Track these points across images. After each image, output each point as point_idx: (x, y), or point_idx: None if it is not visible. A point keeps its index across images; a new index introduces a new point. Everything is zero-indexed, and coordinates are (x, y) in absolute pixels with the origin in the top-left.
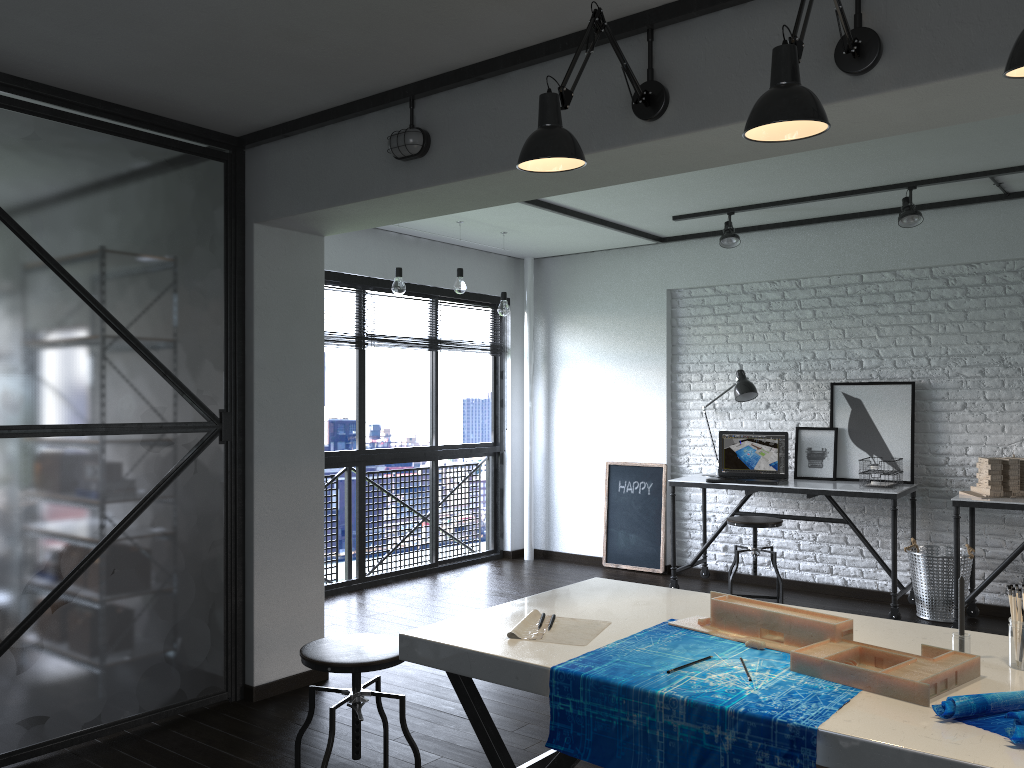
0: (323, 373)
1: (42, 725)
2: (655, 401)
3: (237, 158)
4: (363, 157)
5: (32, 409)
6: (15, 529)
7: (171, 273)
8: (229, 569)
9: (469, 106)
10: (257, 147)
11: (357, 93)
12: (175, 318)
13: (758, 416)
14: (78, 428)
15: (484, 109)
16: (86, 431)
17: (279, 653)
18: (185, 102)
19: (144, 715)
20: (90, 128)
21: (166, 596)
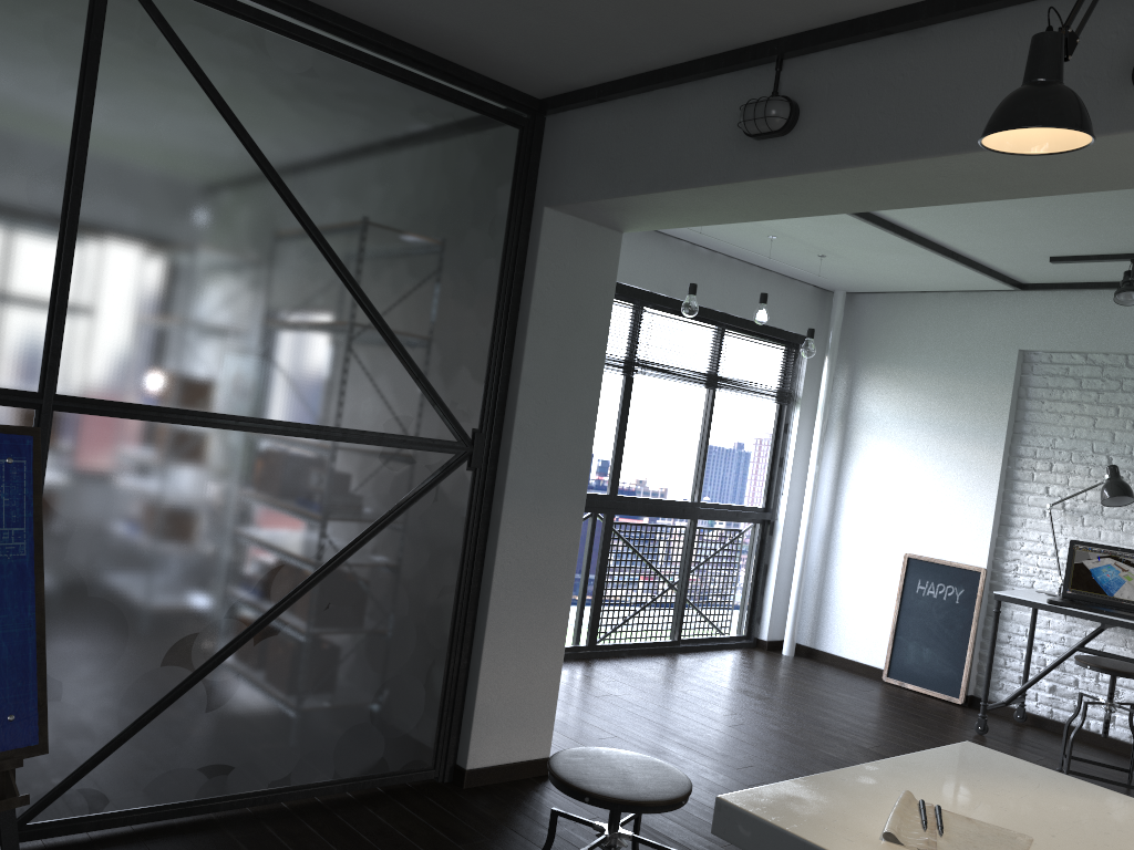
0: (598, 401)
1: (225, 776)
2: (982, 488)
3: (535, 125)
4: (700, 132)
5: (265, 400)
6: (227, 540)
7: (441, 256)
8: (457, 623)
9: (863, 70)
10: (561, 113)
11: (707, 47)
12: (438, 311)
13: (1125, 528)
14: (312, 429)
15: (885, 75)
16: (320, 434)
17: (500, 734)
18: (489, 46)
19: (338, 782)
20: (374, 70)
21: (382, 644)
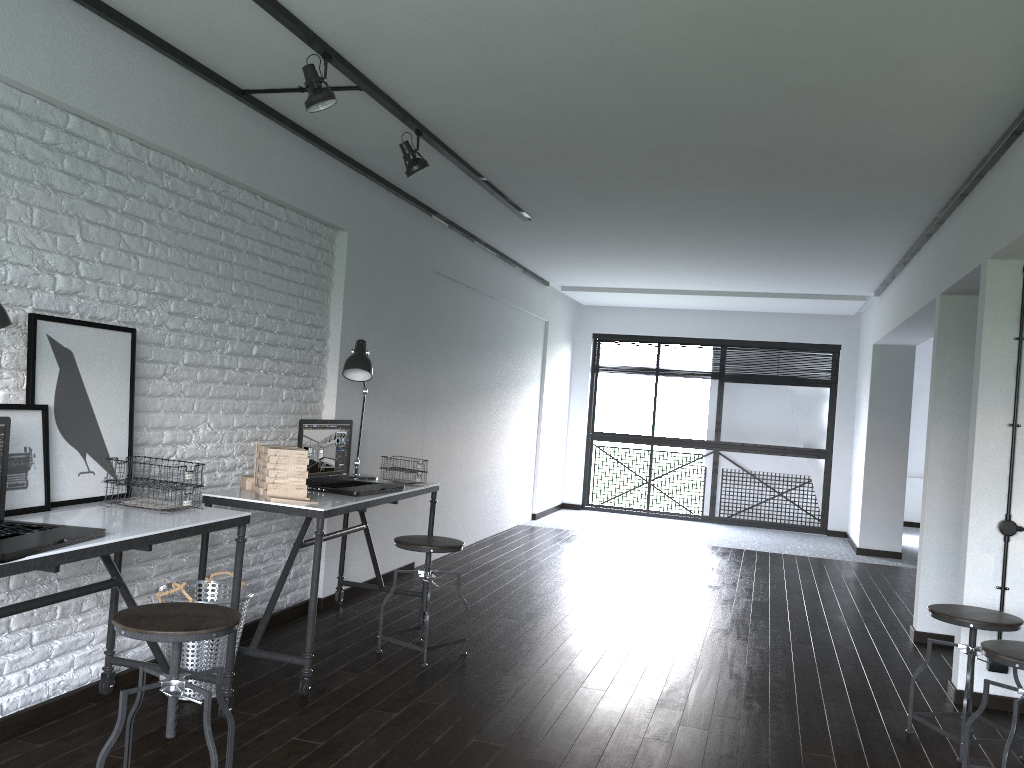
0: None
1: None
2: None
3: None
4: None
5: None
6: None
7: None
8: None
9: None
10: None
11: None
12: None
13: None
14: None
15: None
16: None
17: None
18: None
19: None
20: None
21: None
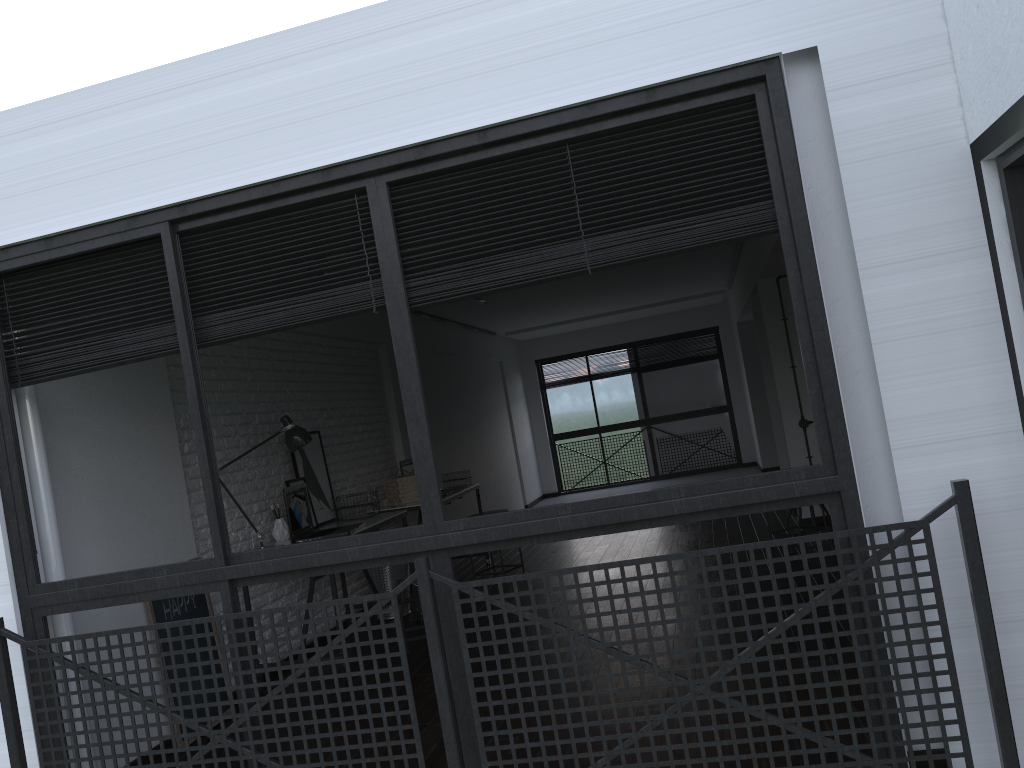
0: None
1: None
2: (173, 469)
3: None
4: None
5: None
6: None
7: None
8: None
9: None
10: None
11: None
12: None
13: (241, 478)
14: None
15: None
16: None
17: None
18: None
19: None
20: None
21: None
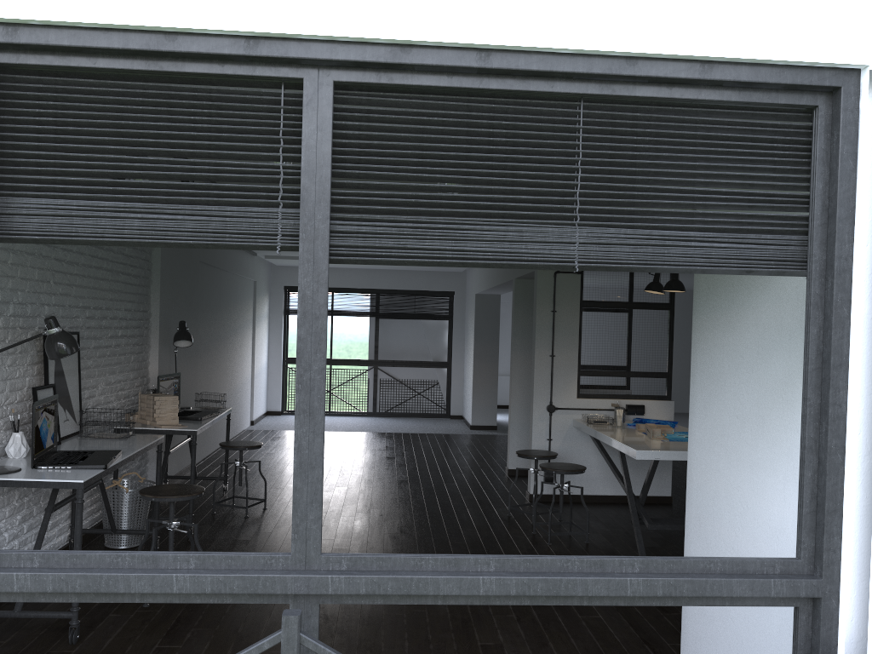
0: (692, 355)
1: None
2: None
3: None
4: None
5: None
6: None
7: None
8: None
9: None
10: None
11: None
12: None
13: None
14: None
15: None
16: None
17: None
18: None
19: None
20: None
21: None
